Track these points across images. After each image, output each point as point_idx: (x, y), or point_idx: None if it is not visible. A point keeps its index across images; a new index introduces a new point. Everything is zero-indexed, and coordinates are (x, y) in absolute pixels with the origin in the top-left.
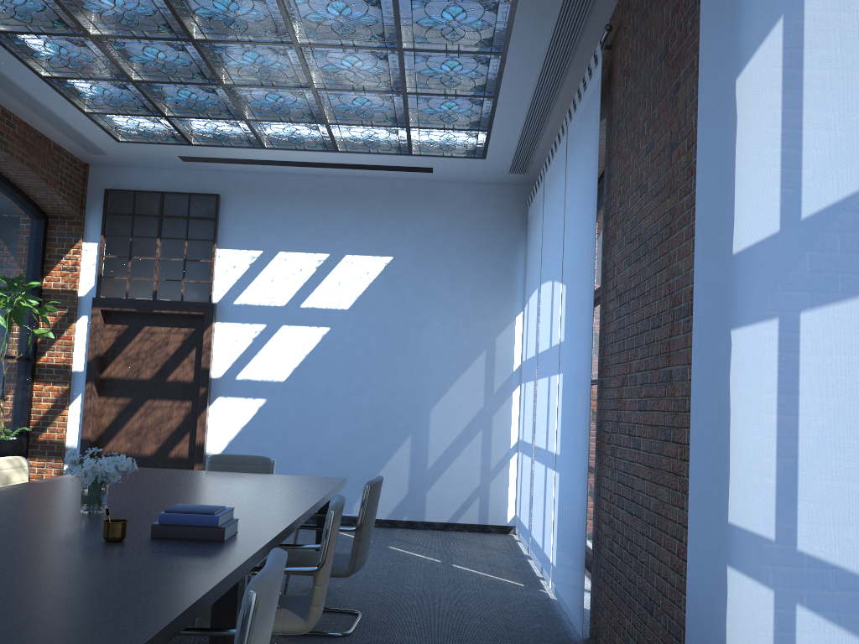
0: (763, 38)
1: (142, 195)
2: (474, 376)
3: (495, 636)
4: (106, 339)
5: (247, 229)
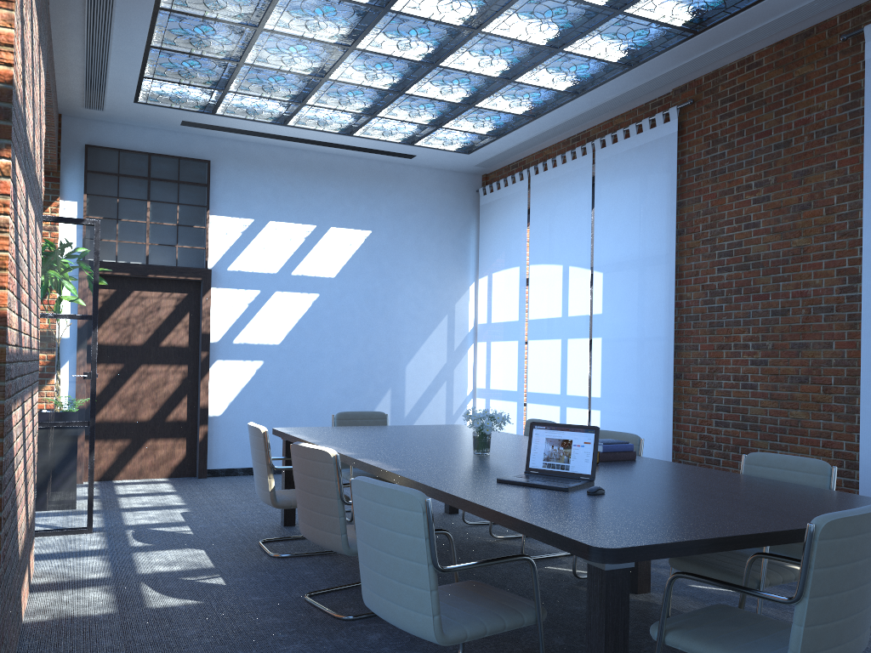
0: None
1: (127, 155)
2: (439, 336)
3: None
4: None
5: (238, 197)
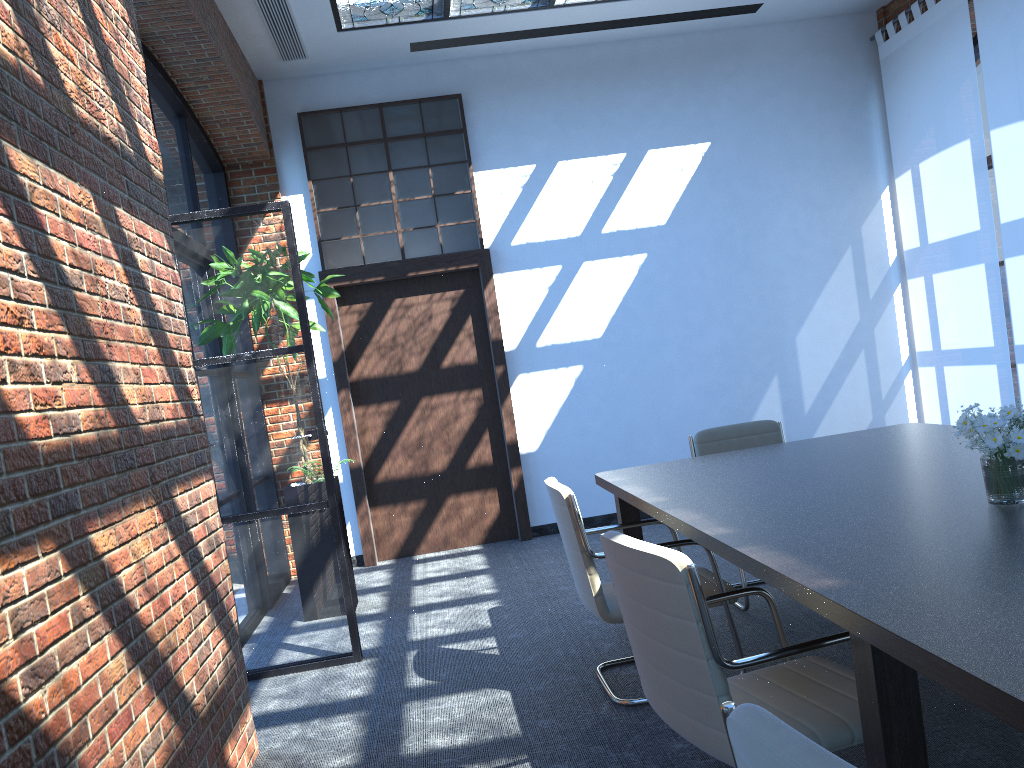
0: None
1: (352, 114)
2: (841, 282)
3: None
4: (344, 327)
5: (508, 137)
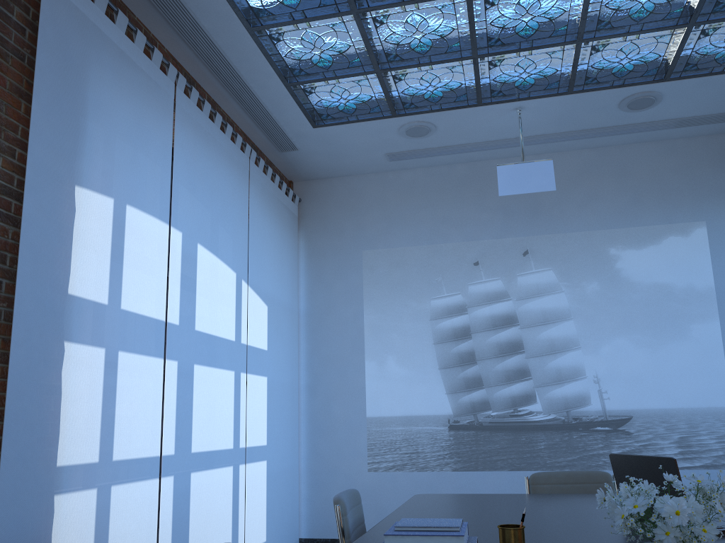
0: (102, 194)
1: None
2: None
3: None
4: None
5: None
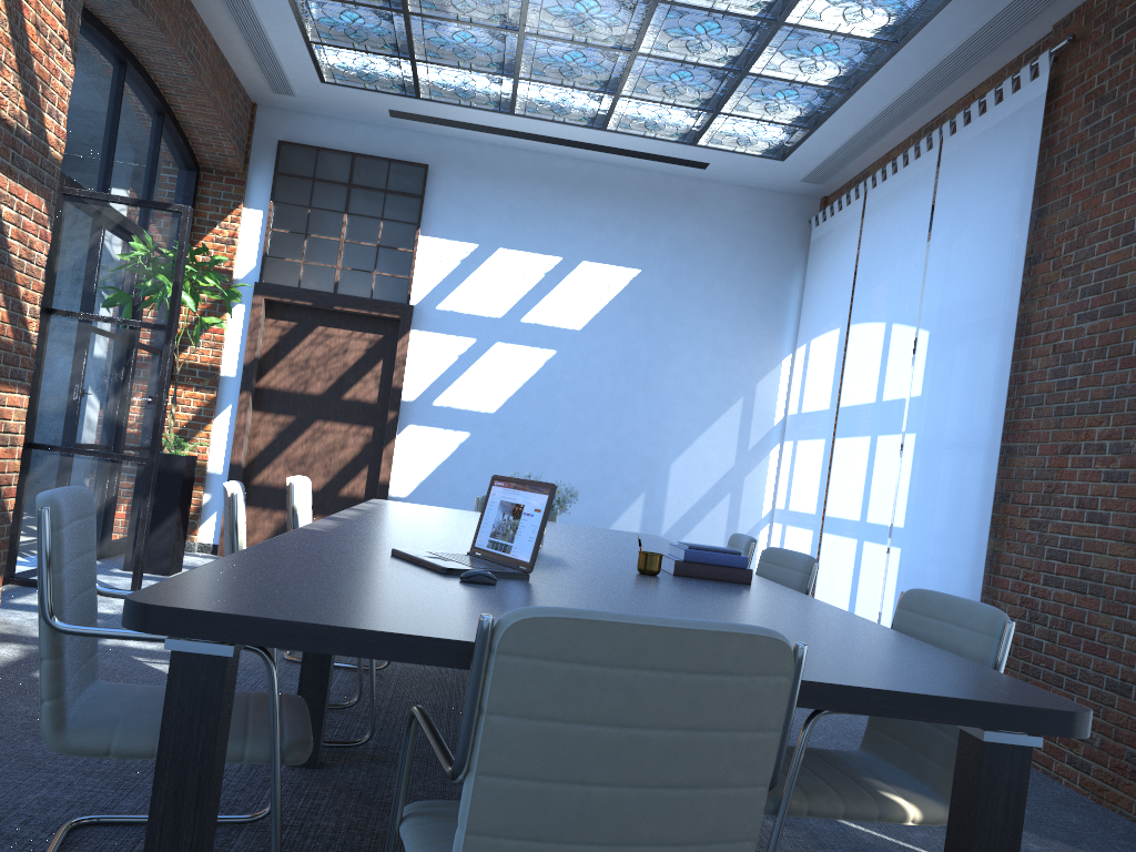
0: None
1: (327, 155)
2: (726, 427)
3: (865, 721)
4: (266, 337)
5: (461, 214)
